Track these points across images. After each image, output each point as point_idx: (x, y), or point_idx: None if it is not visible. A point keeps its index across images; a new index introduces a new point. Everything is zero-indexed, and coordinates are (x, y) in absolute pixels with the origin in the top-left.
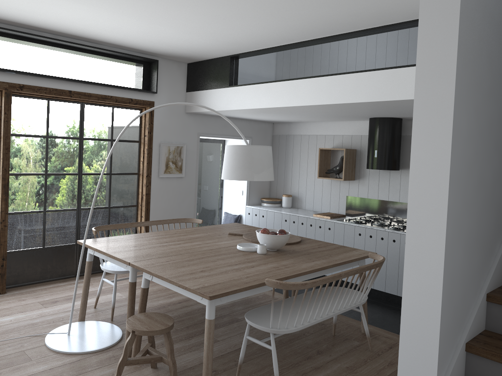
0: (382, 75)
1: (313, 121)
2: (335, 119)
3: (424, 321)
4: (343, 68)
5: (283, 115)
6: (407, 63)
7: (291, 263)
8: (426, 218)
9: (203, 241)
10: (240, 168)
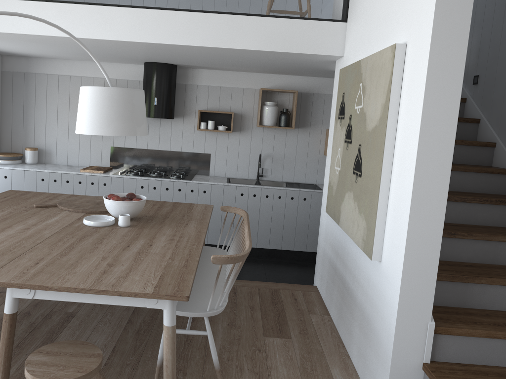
0: (220, 19)
1: (65, 59)
2: (101, 59)
3: (425, 262)
4: (170, 3)
5: (50, 47)
6: (243, 12)
7: (175, 231)
8: (432, 170)
9: (21, 222)
10: (120, 119)
